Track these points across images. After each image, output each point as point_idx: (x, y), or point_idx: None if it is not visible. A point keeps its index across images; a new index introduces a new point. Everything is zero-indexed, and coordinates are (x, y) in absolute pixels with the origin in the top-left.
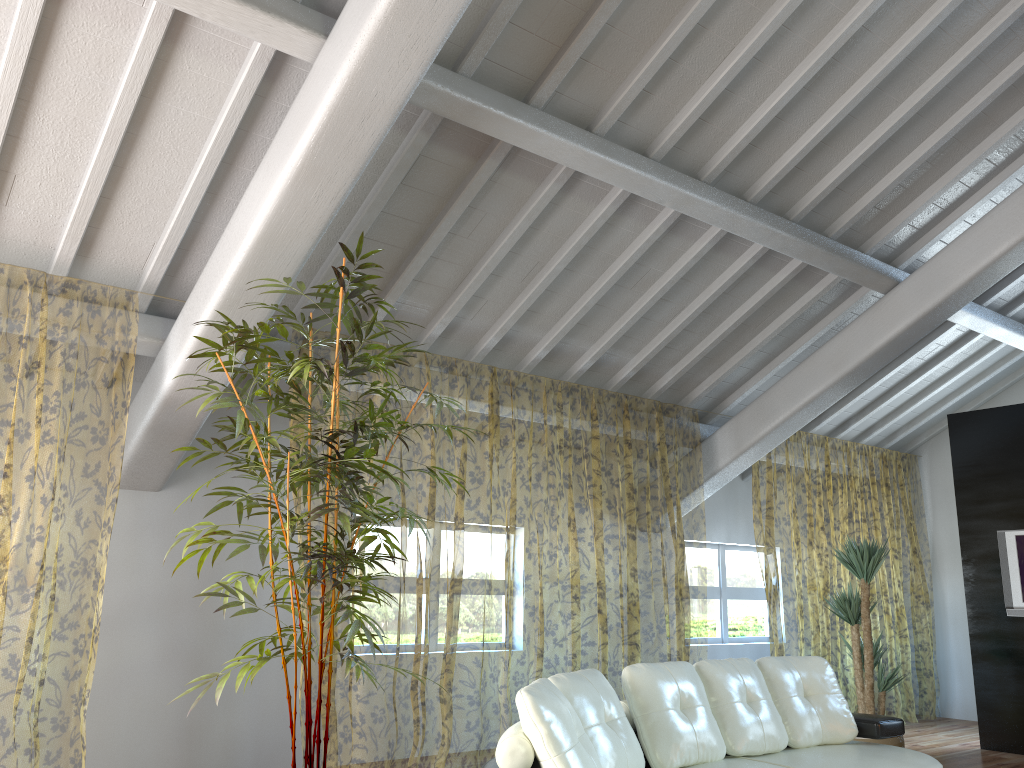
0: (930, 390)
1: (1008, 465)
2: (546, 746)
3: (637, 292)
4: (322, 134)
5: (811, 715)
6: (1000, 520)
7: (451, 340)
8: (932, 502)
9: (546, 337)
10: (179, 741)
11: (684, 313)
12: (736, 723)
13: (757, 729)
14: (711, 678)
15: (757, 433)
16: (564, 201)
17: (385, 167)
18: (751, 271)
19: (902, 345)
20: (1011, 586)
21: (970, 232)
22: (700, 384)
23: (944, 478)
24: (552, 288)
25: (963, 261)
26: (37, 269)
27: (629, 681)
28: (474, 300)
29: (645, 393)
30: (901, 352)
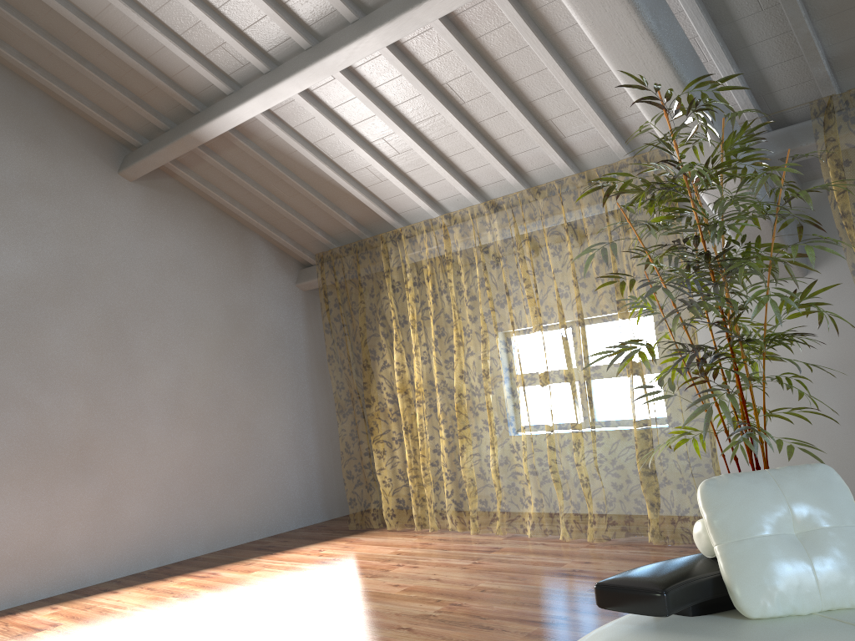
0: None
1: None
2: (709, 534)
3: None
4: (576, 9)
5: None
6: None
7: None
8: None
9: None
10: None
11: None
12: None
13: None
14: None
15: None
16: None
17: None
18: None
19: None
20: None
21: None
22: None
23: None
24: None
25: None
26: (618, 159)
27: None
28: None
29: None
30: None
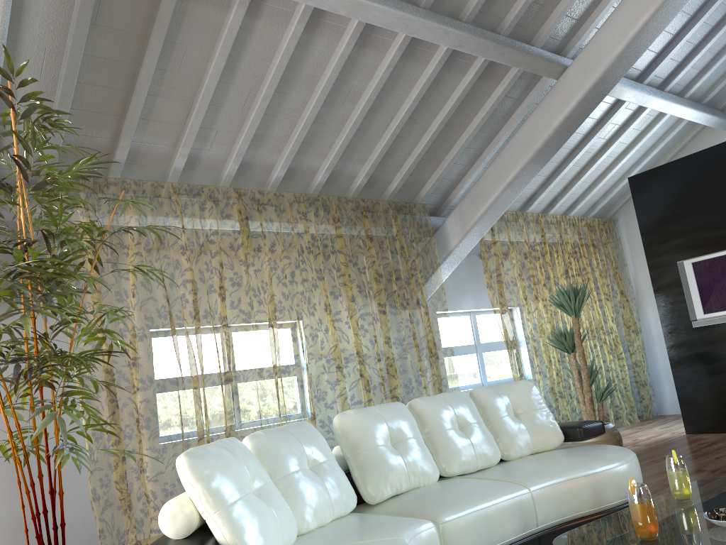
0: (615, 164)
1: (679, 208)
2: (204, 505)
3: (348, 107)
4: None
5: (520, 430)
6: (679, 253)
7: (198, 171)
8: (631, 254)
9: (281, 158)
10: (13, 538)
11: (394, 121)
12: (447, 448)
13: (468, 450)
14: (422, 413)
15: (476, 214)
16: (255, 26)
17: (73, 9)
18: (442, 76)
19: (577, 120)
20: (693, 303)
21: (617, 11)
22: (426, 183)
23: (638, 233)
24: (272, 112)
25: (615, 37)
26: None
27: (339, 427)
28: (205, 132)
29: (382, 197)
30: (578, 126)
